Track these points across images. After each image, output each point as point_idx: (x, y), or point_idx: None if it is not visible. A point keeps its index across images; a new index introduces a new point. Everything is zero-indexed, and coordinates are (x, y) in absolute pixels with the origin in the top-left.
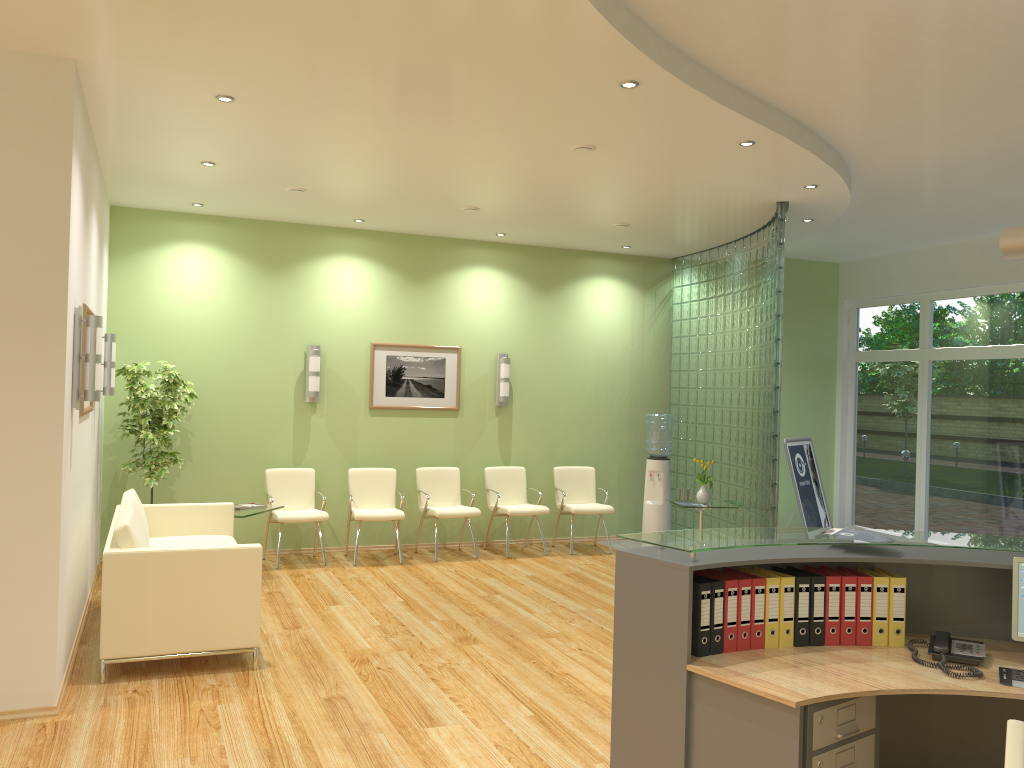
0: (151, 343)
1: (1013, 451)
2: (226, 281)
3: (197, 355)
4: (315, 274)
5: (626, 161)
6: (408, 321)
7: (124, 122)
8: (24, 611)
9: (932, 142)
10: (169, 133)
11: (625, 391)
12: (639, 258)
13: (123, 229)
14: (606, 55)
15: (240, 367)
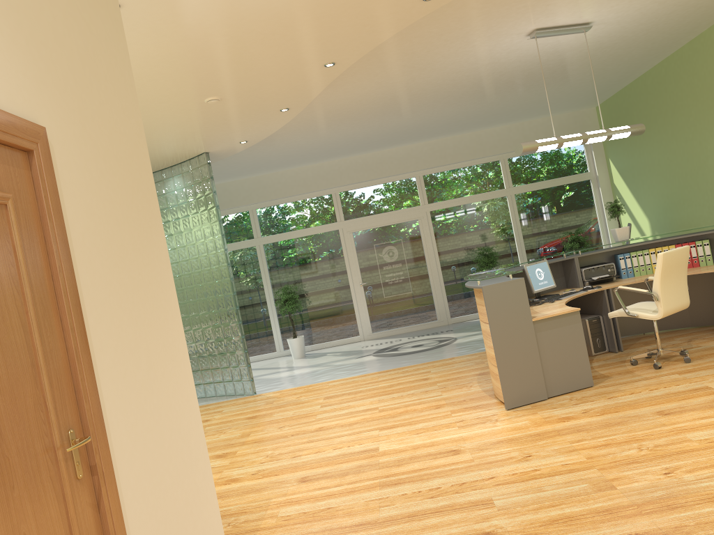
0: None
1: (246, 299)
2: None
3: None
4: None
5: (208, 113)
6: None
7: None
8: (205, 491)
9: (309, 121)
10: None
11: None
12: None
13: None
14: (359, 47)
15: None
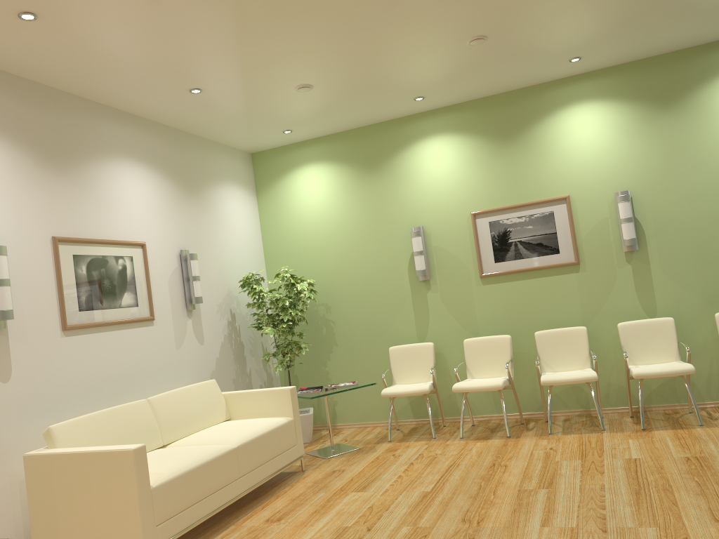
0: (293, 253)
1: None
2: (337, 189)
3: (326, 256)
4: (408, 162)
5: None
6: (505, 182)
7: (65, 78)
8: None
9: None
10: (106, 74)
11: None
12: None
13: (261, 169)
14: None
15: (360, 259)
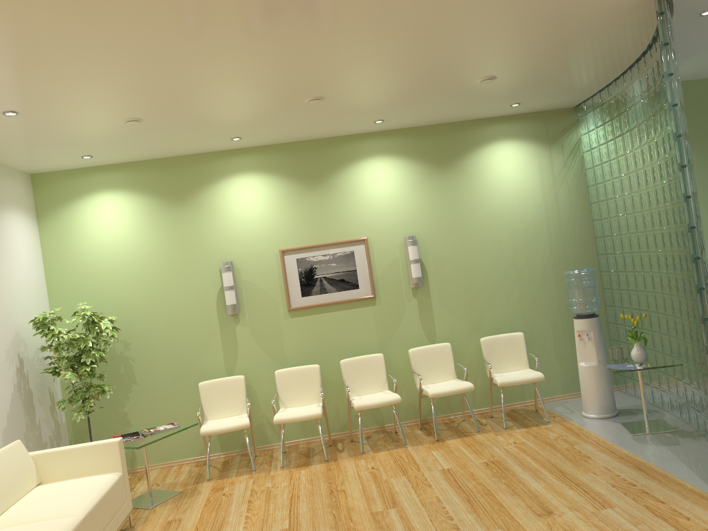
0: (84, 286)
1: None
2: (139, 219)
3: (125, 290)
4: (217, 197)
5: None
6: (311, 223)
7: None
8: None
9: None
10: None
11: (546, 250)
12: (538, 114)
13: (44, 192)
14: None
15: (164, 293)
